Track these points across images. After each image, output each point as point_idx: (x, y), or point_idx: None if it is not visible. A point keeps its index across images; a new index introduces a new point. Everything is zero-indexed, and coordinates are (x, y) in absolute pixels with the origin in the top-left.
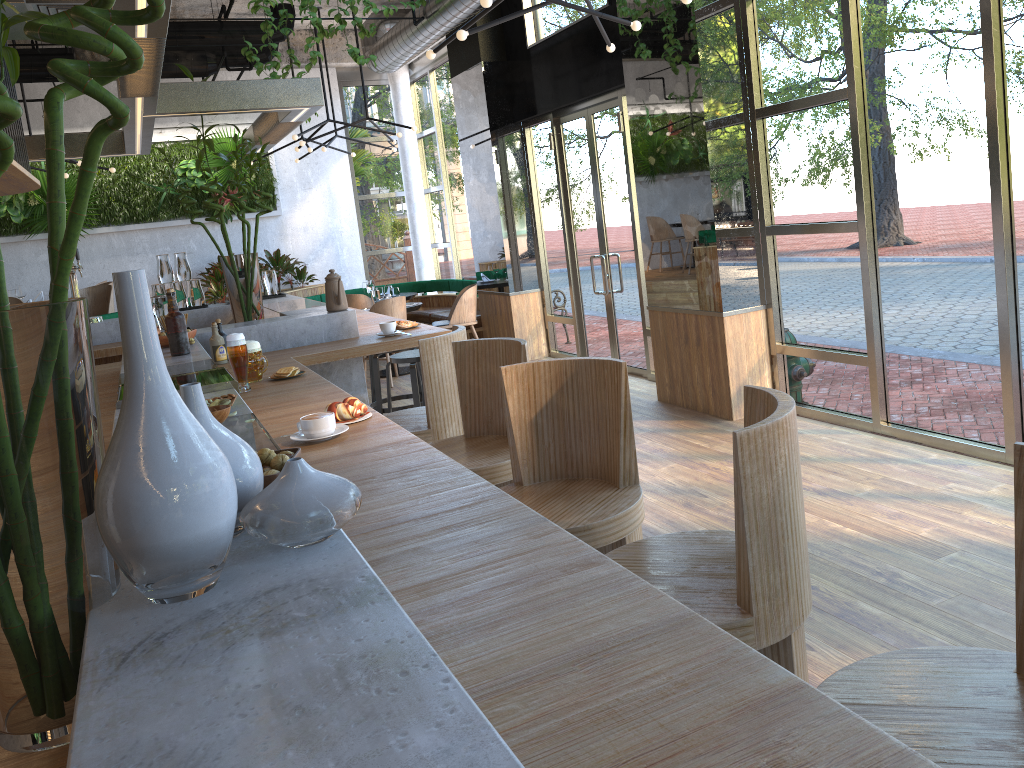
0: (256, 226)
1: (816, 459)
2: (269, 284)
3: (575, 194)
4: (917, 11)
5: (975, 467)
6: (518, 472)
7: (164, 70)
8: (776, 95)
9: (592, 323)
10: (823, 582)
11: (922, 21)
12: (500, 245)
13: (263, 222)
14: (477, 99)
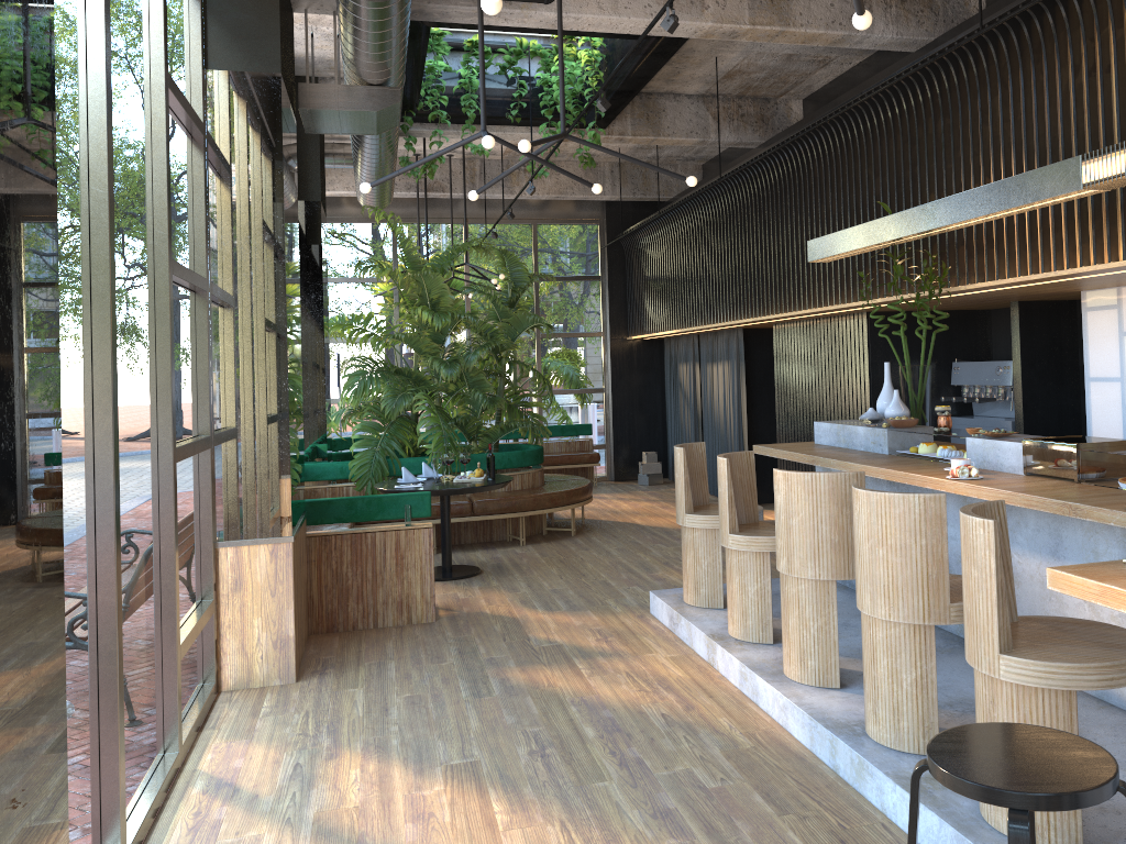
0: None
1: None
2: None
3: None
4: None
5: None
6: None
7: None
8: None
9: None
10: (598, 755)
11: None
12: None
13: None
14: None
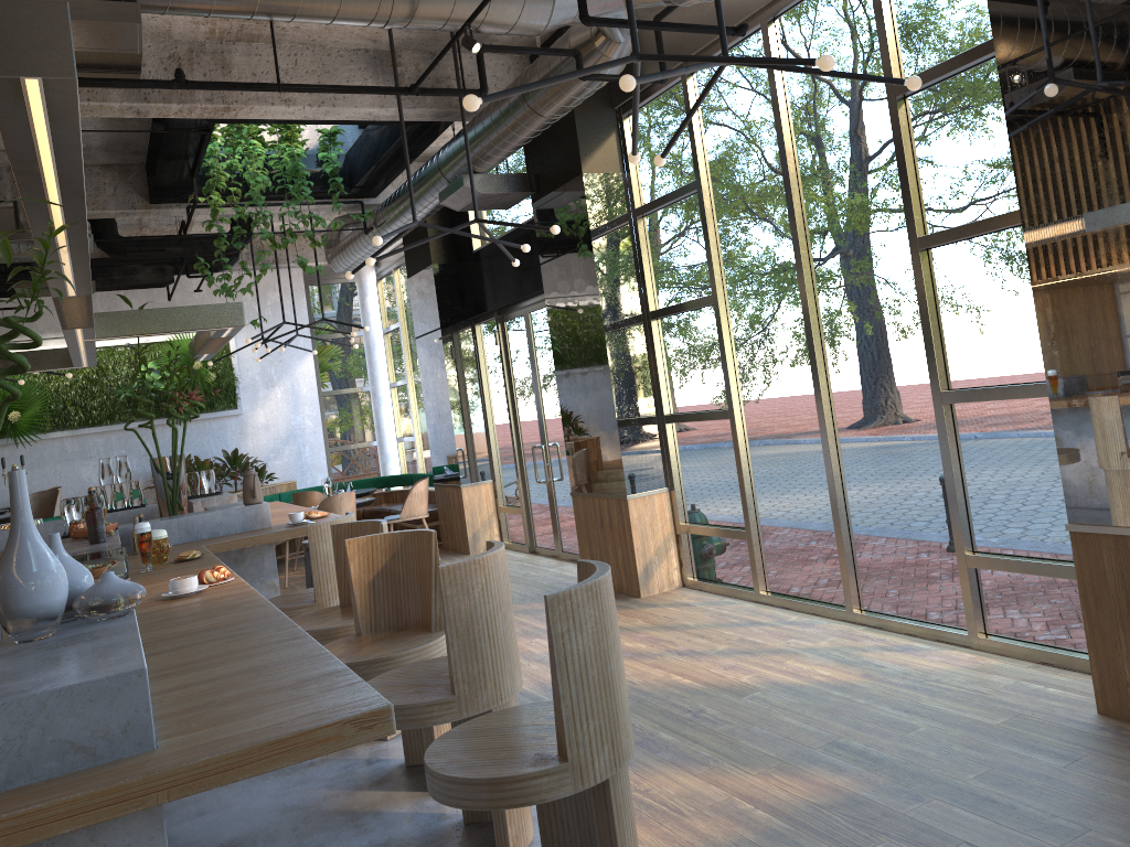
0: (184, 430)
1: (693, 626)
2: (207, 483)
3: (519, 387)
4: (754, 233)
5: (821, 625)
6: (358, 624)
7: (122, 282)
8: (665, 299)
9: (538, 512)
10: (641, 720)
11: (758, 242)
12: (452, 438)
13: (223, 421)
14: (429, 298)
